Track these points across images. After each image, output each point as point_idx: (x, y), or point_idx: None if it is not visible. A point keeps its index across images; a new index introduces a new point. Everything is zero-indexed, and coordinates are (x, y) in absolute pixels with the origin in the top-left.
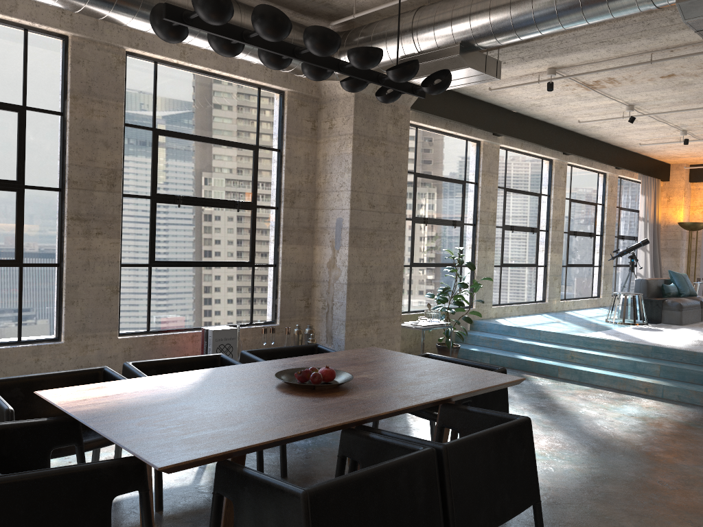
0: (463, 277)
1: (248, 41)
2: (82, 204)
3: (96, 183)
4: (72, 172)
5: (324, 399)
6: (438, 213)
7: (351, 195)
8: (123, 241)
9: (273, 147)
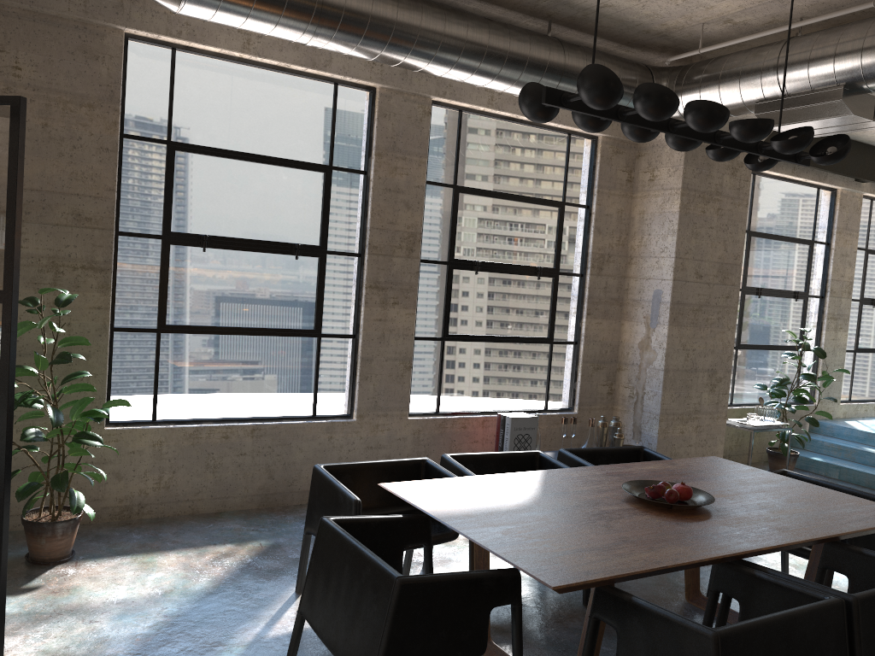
0: (808, 366)
1: (623, 119)
2: (381, 271)
3: (395, 248)
4: (373, 236)
5: (688, 523)
6: (775, 281)
7: (675, 263)
8: (418, 312)
9: (581, 204)
